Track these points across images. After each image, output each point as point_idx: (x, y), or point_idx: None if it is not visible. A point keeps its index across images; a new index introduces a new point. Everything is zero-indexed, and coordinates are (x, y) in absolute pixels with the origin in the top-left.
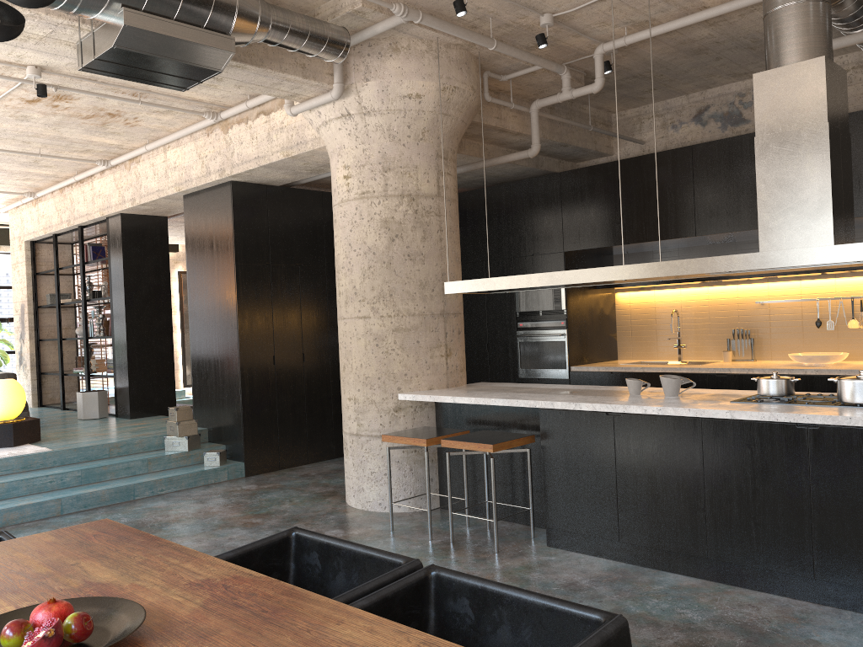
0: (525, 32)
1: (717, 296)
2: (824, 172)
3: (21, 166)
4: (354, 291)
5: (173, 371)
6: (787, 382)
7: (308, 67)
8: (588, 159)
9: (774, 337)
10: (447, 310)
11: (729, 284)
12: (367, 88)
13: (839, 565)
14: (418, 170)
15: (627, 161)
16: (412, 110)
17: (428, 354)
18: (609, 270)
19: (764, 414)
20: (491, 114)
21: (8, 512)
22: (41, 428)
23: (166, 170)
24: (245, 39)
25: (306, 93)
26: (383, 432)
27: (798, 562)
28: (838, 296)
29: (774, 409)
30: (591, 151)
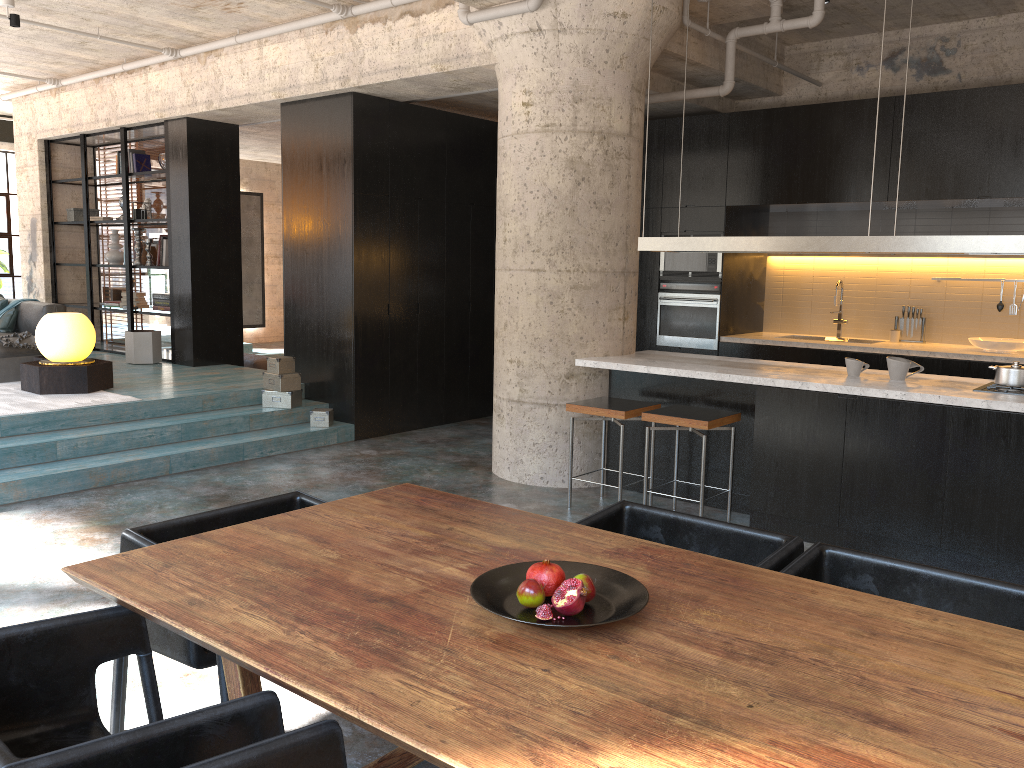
0: None
1: (888, 268)
2: None
3: (60, 47)
4: (527, 239)
5: (241, 313)
6: None
7: None
8: (751, 98)
9: (947, 318)
10: (628, 268)
11: (903, 256)
12: None
13: None
14: (612, 104)
15: (814, 107)
16: (614, 32)
17: (606, 316)
18: (851, 240)
19: None
20: (674, 39)
21: (116, 469)
22: None
23: (261, 70)
24: None
25: None
26: (551, 400)
27: None
28: None
29: None
30: (761, 89)
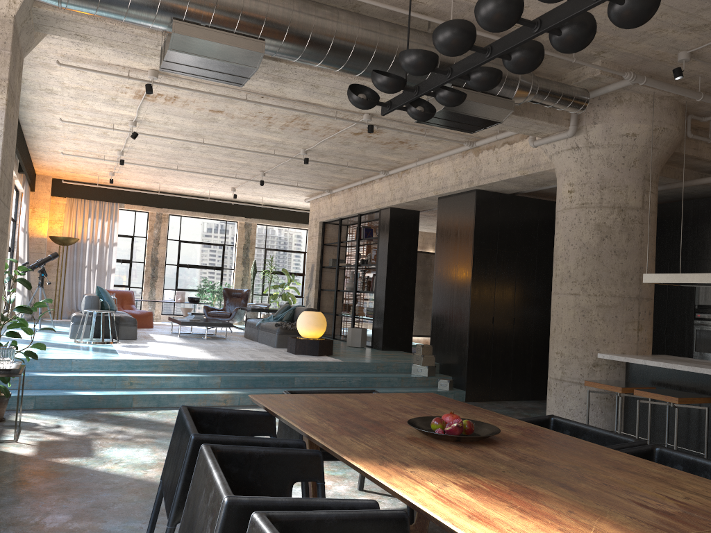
0: None
1: None
2: None
3: (330, 172)
4: (568, 274)
5: (412, 320)
6: None
7: (552, 115)
8: None
9: None
10: (642, 295)
11: None
12: (594, 129)
13: None
14: (627, 189)
15: None
16: (627, 145)
17: (623, 326)
18: None
19: None
20: (689, 146)
21: None
22: None
23: (428, 179)
24: (520, 101)
25: (547, 132)
26: (582, 380)
27: None
28: None
29: None
30: None
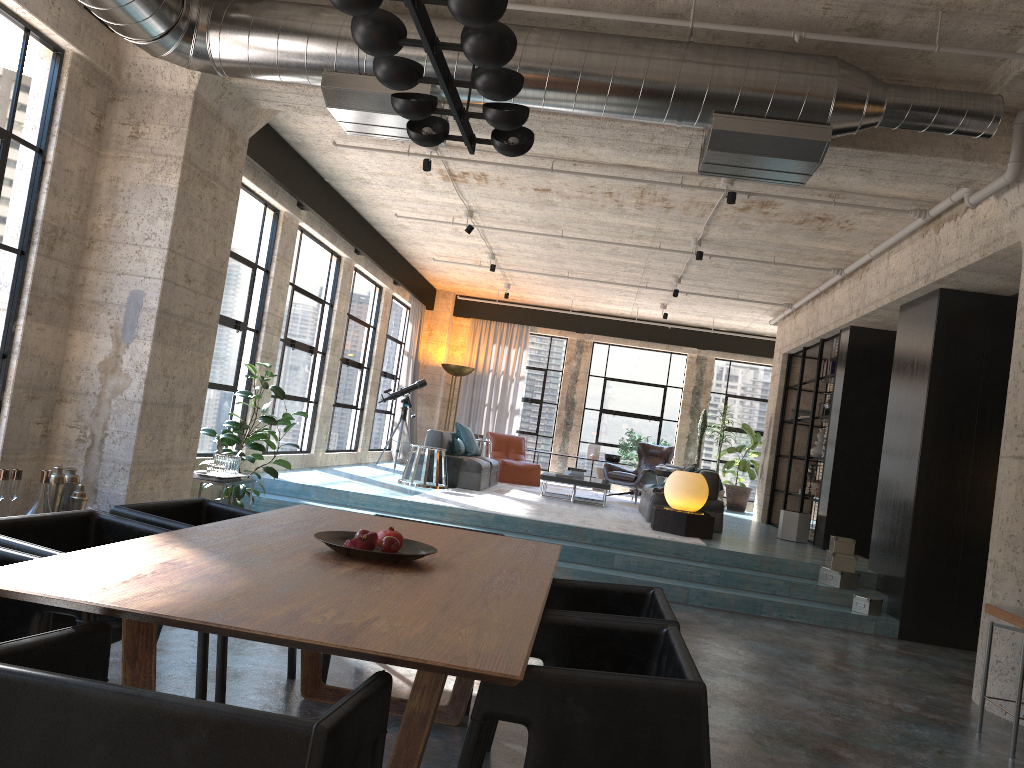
0: None
1: None
2: None
3: (768, 275)
4: (1014, 422)
5: None
6: None
7: (973, 147)
8: None
9: None
10: None
11: None
12: None
13: None
14: None
15: None
16: None
17: None
18: None
19: None
20: None
21: (641, 584)
22: (733, 534)
23: (885, 277)
24: (850, 126)
25: (983, 178)
26: None
27: None
28: None
29: None
30: None
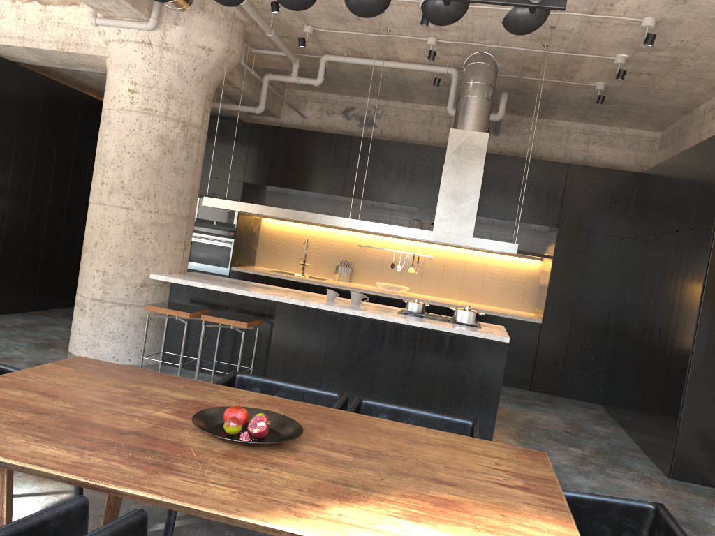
0: (285, 28)
1: (334, 235)
2: (476, 196)
3: None
4: (121, 185)
5: None
6: (424, 305)
7: None
8: (261, 115)
9: (364, 269)
10: (191, 215)
11: (343, 229)
12: (174, 30)
13: (449, 408)
14: (193, 104)
15: (305, 131)
16: (201, 58)
17: (173, 246)
18: (340, 220)
19: (426, 324)
20: None
21: None
22: None
23: None
24: None
25: (117, 14)
26: (128, 301)
27: (427, 406)
28: (406, 251)
29: (428, 322)
30: (270, 112)
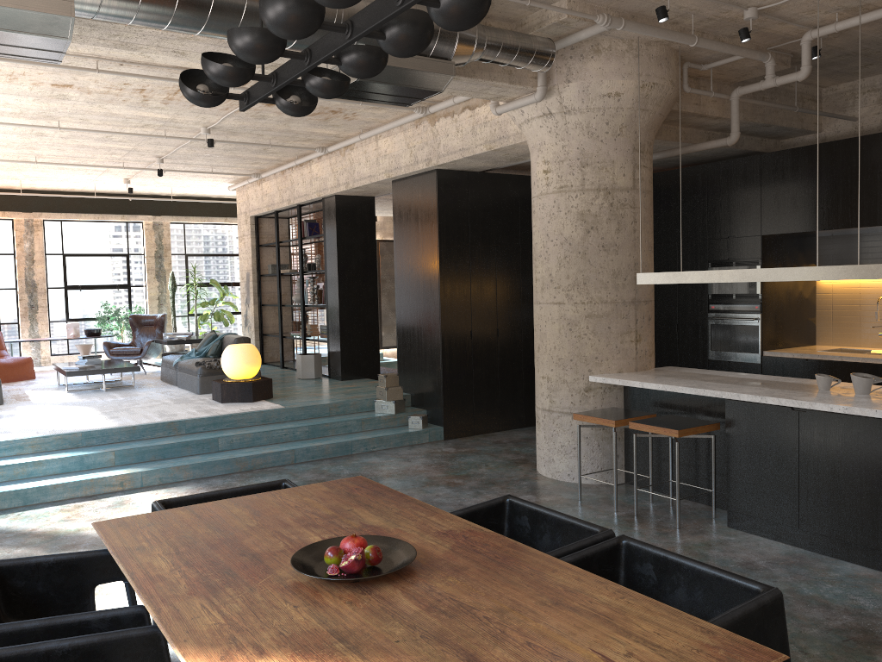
0: (728, 23)
1: None
2: None
3: (252, 153)
4: (550, 278)
5: (377, 338)
6: None
7: (514, 73)
8: (793, 136)
9: None
10: (638, 298)
11: None
12: (568, 89)
13: None
14: (614, 165)
15: (835, 143)
16: (611, 108)
17: (618, 339)
18: (802, 271)
19: None
20: (690, 101)
21: (255, 458)
22: None
23: (377, 158)
24: (463, 61)
25: (511, 95)
26: (574, 410)
27: None
28: None
29: None
30: (796, 129)
